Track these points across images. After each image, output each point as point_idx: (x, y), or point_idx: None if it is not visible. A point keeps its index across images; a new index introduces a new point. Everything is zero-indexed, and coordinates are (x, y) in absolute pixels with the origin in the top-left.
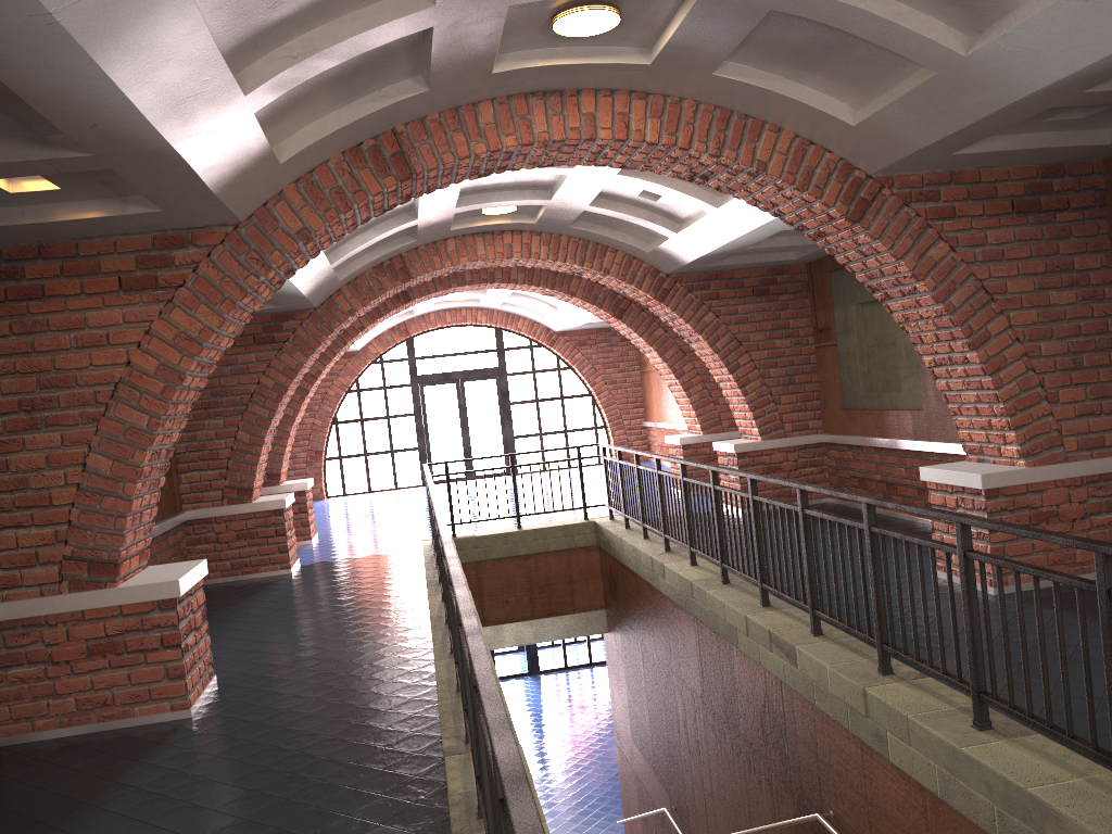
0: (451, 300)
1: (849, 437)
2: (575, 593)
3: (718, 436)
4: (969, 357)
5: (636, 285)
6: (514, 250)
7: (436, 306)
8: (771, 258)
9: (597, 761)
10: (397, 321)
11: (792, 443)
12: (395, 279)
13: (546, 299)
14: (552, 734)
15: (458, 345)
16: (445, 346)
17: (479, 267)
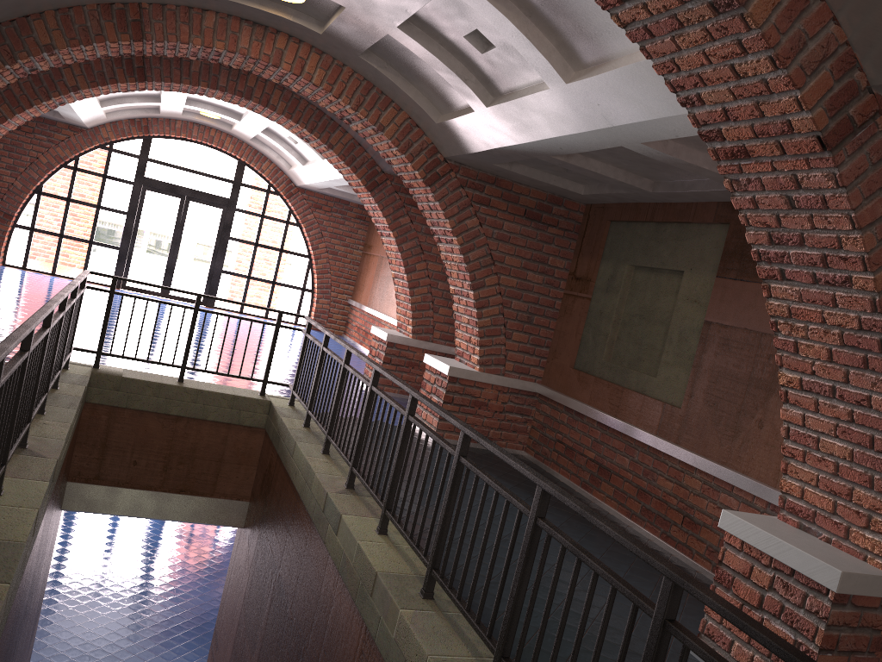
0: (202, 113)
1: (573, 400)
2: (220, 475)
3: (426, 344)
4: (874, 401)
5: (409, 156)
6: (284, 59)
7: (185, 115)
8: (560, 184)
9: (192, 622)
10: (140, 114)
11: (508, 384)
12: (123, 31)
13: (299, 148)
14: (157, 576)
15: (203, 170)
16: (190, 166)
17: (236, 66)
